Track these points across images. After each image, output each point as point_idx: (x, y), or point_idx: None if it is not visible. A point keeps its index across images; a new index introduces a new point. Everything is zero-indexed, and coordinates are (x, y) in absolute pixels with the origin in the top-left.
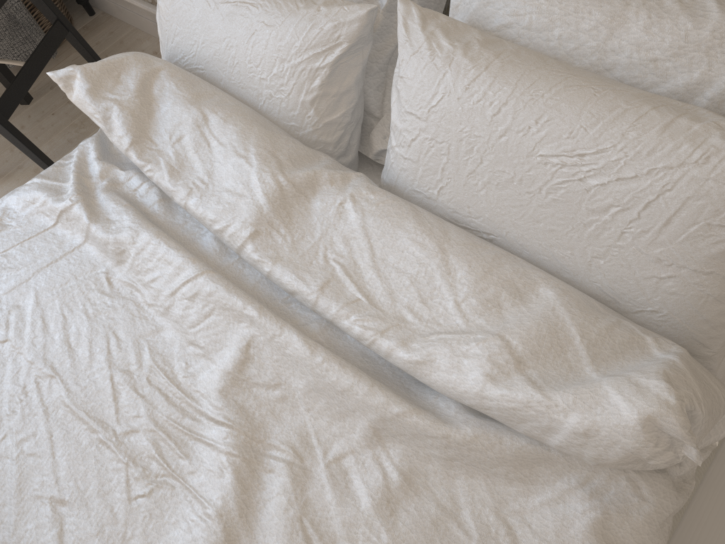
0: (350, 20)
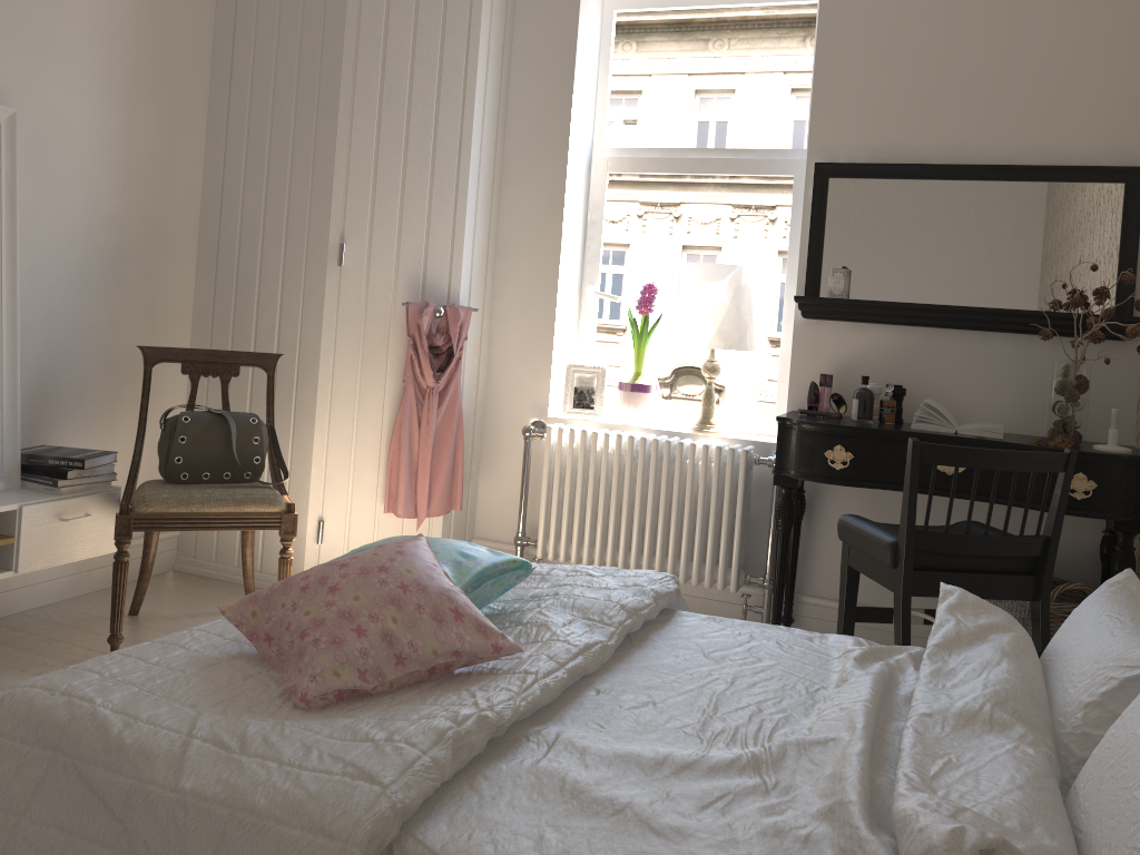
0: None
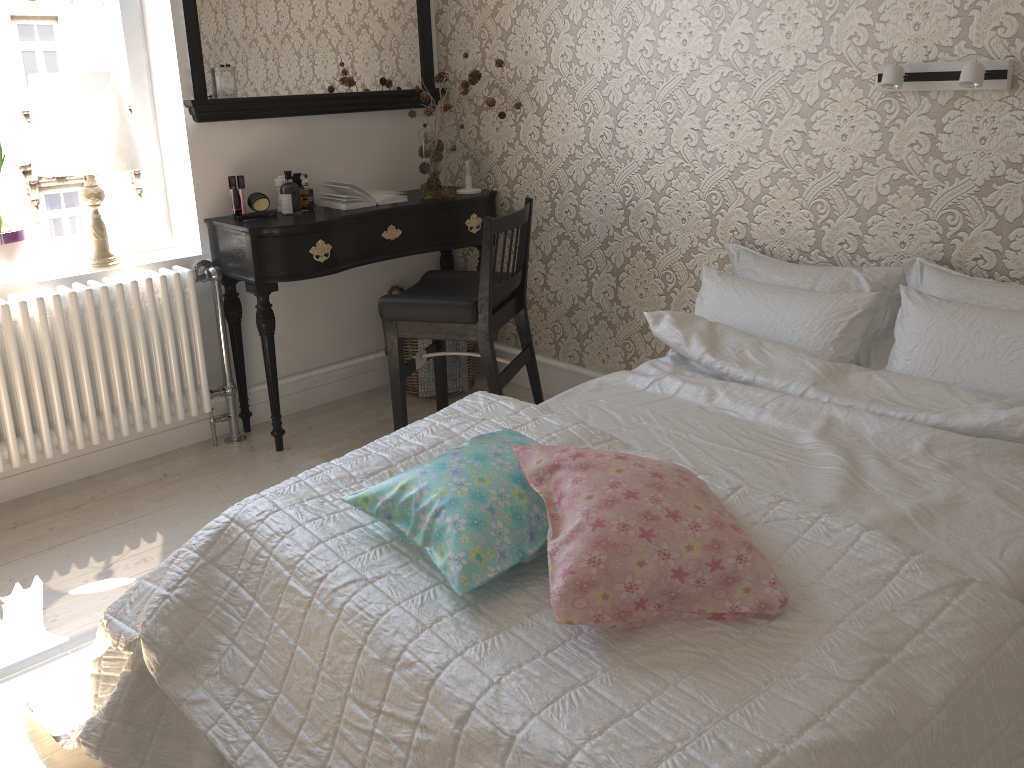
0: (864, 297)
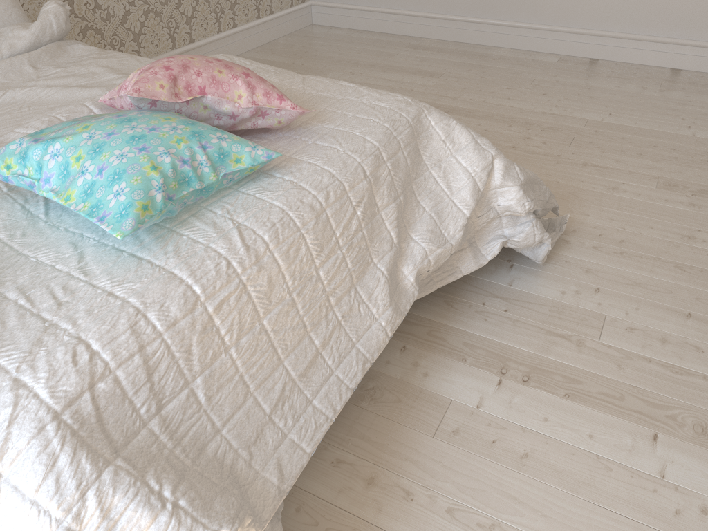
0: None
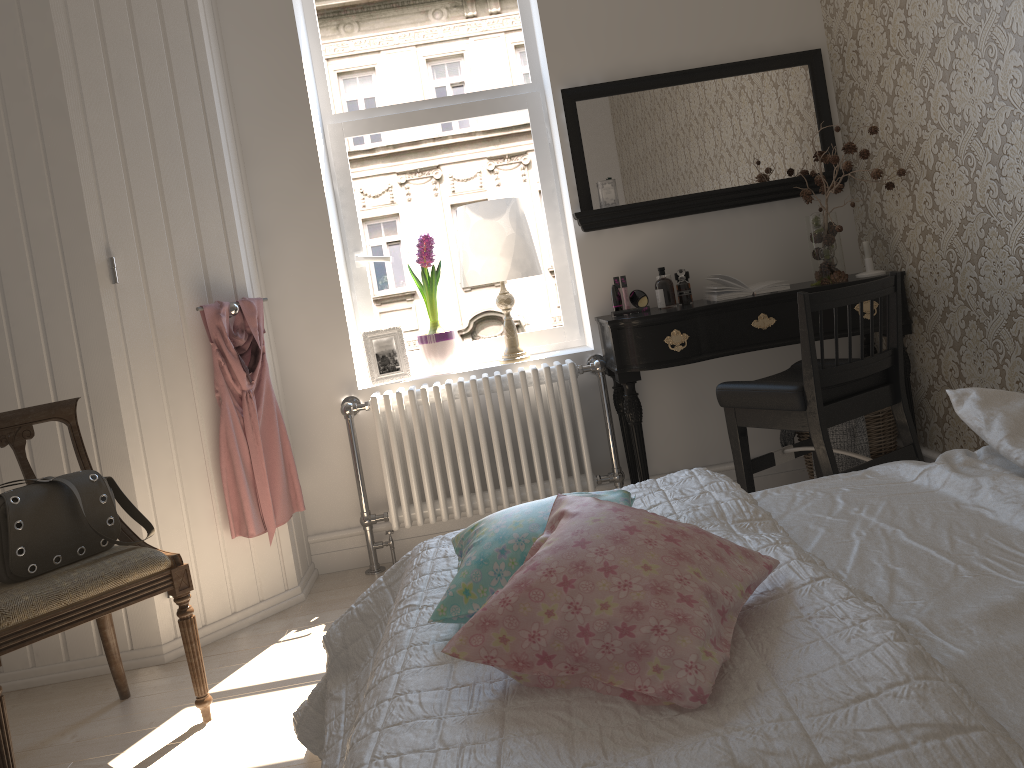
0: None
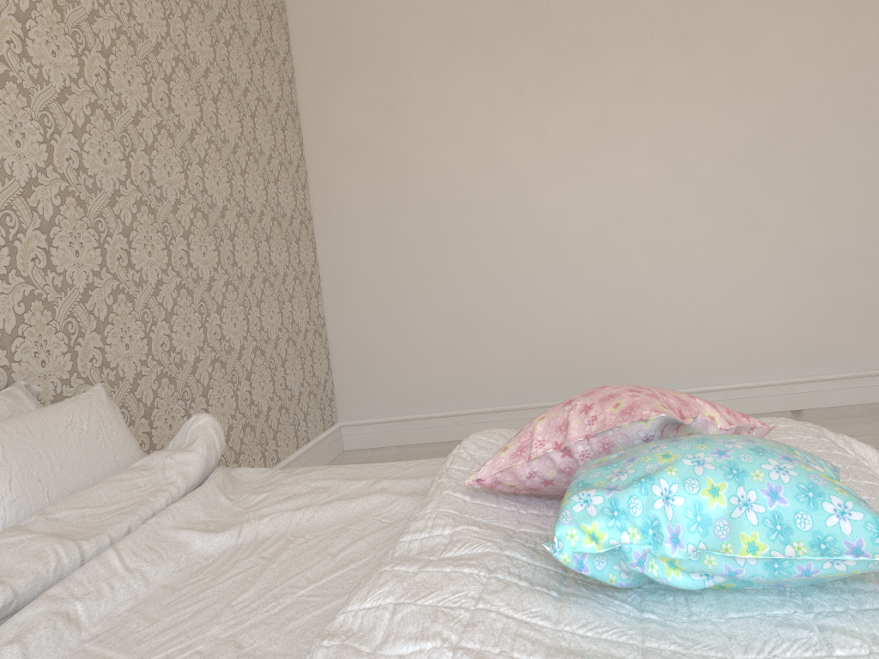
0: None
